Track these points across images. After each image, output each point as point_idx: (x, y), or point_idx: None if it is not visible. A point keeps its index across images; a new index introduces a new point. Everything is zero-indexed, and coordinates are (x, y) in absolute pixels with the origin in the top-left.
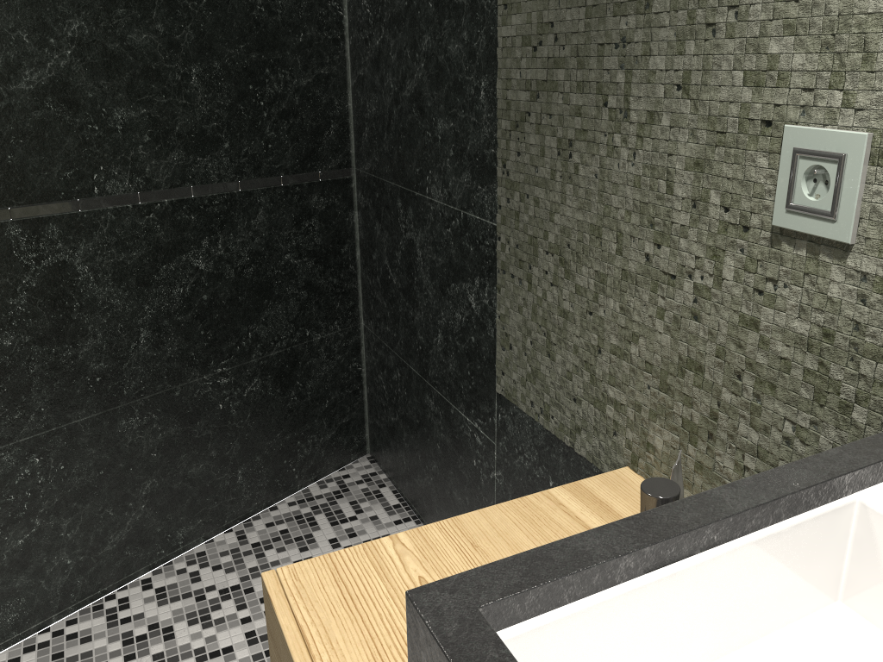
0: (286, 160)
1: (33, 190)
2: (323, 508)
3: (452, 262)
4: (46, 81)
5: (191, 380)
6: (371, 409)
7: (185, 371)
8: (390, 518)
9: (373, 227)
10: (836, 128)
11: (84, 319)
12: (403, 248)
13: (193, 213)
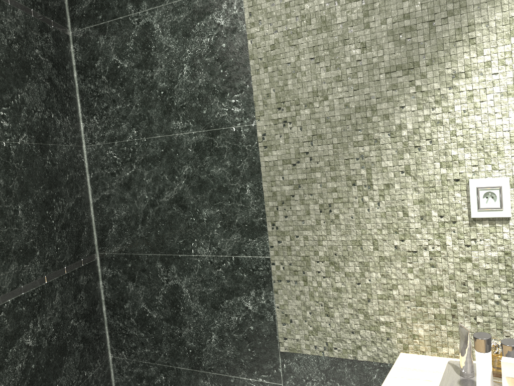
0: (67, 256)
1: None
2: None
3: (224, 287)
4: None
5: None
6: None
7: None
8: None
9: (125, 287)
10: (492, 177)
11: None
12: (165, 292)
13: (24, 305)
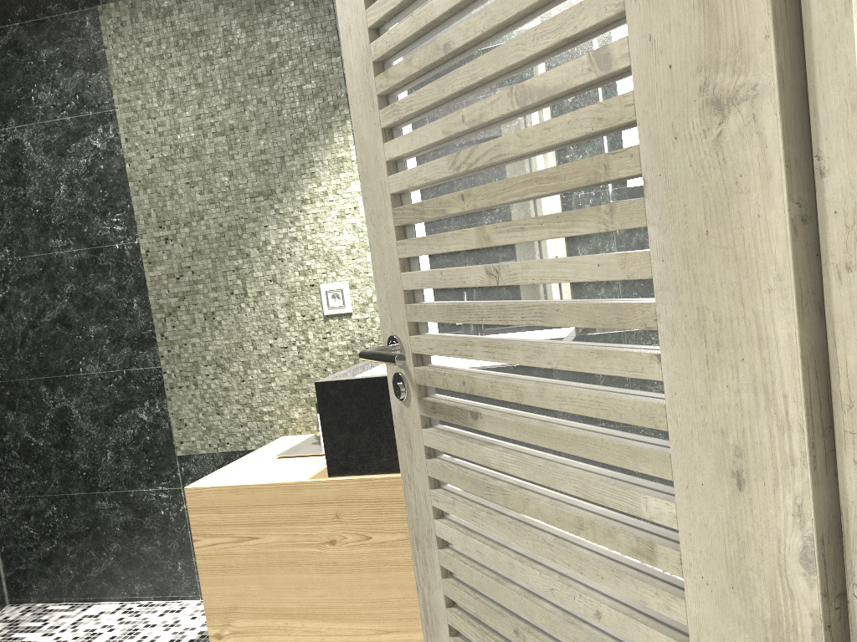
0: None
1: None
2: (12, 632)
3: (118, 402)
4: None
5: None
6: (9, 562)
7: None
8: (75, 611)
9: (4, 417)
10: (337, 282)
11: None
12: (52, 416)
13: None
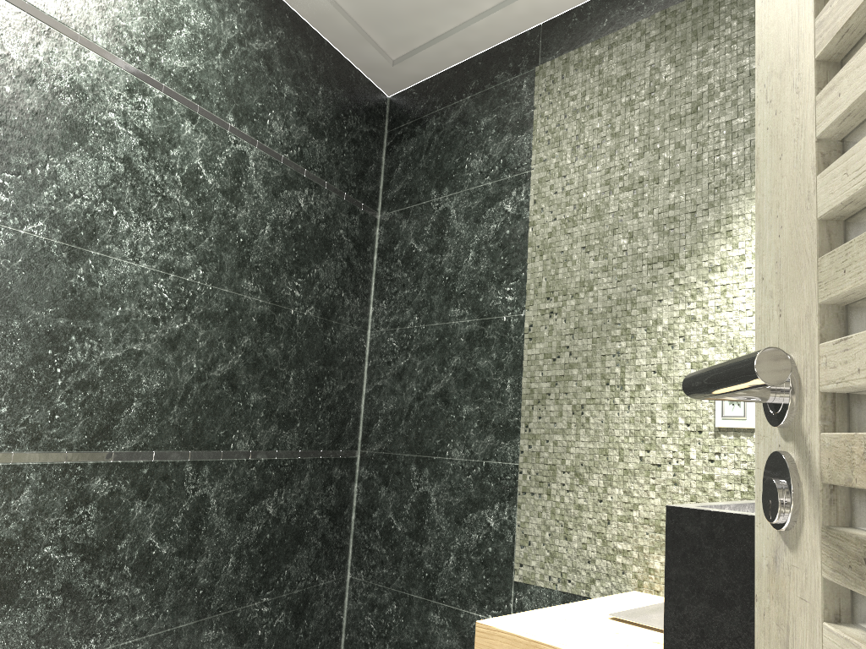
0: (325, 439)
1: (203, 440)
2: None
3: (471, 498)
4: (226, 371)
5: (248, 604)
6: None
7: (247, 595)
8: None
9: (377, 491)
10: None
11: (205, 540)
12: (413, 500)
13: (274, 470)
